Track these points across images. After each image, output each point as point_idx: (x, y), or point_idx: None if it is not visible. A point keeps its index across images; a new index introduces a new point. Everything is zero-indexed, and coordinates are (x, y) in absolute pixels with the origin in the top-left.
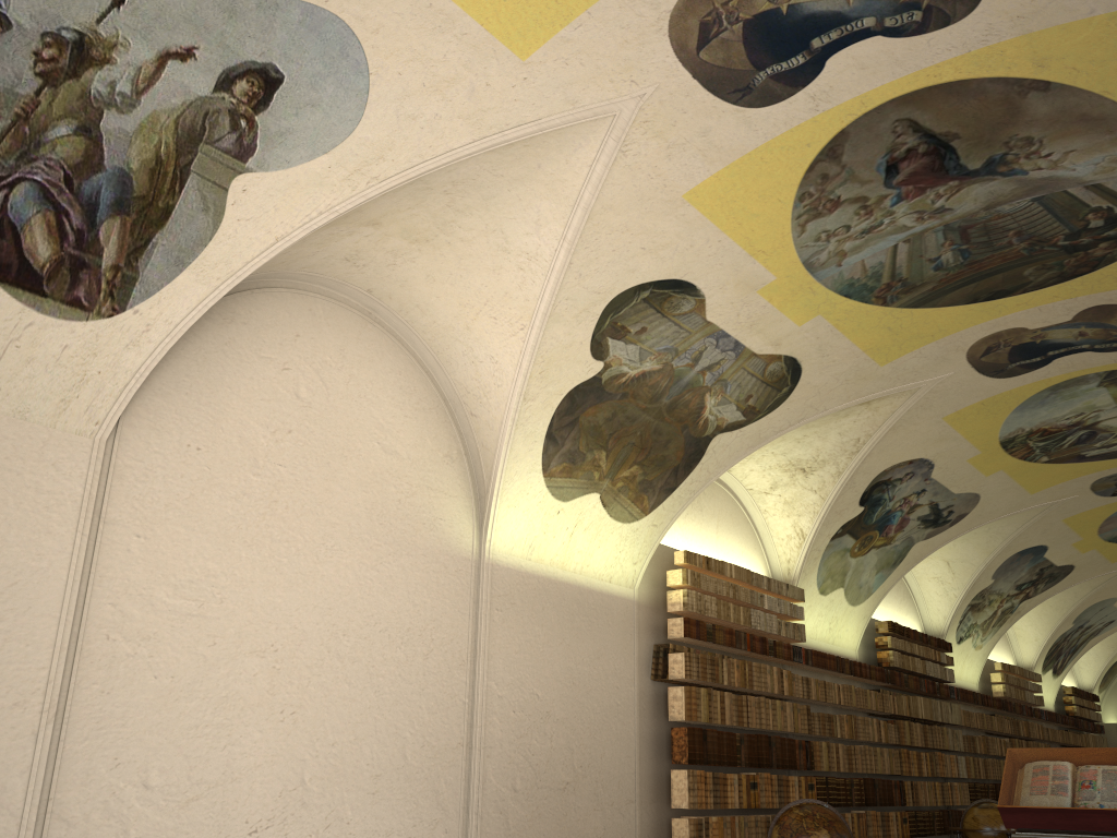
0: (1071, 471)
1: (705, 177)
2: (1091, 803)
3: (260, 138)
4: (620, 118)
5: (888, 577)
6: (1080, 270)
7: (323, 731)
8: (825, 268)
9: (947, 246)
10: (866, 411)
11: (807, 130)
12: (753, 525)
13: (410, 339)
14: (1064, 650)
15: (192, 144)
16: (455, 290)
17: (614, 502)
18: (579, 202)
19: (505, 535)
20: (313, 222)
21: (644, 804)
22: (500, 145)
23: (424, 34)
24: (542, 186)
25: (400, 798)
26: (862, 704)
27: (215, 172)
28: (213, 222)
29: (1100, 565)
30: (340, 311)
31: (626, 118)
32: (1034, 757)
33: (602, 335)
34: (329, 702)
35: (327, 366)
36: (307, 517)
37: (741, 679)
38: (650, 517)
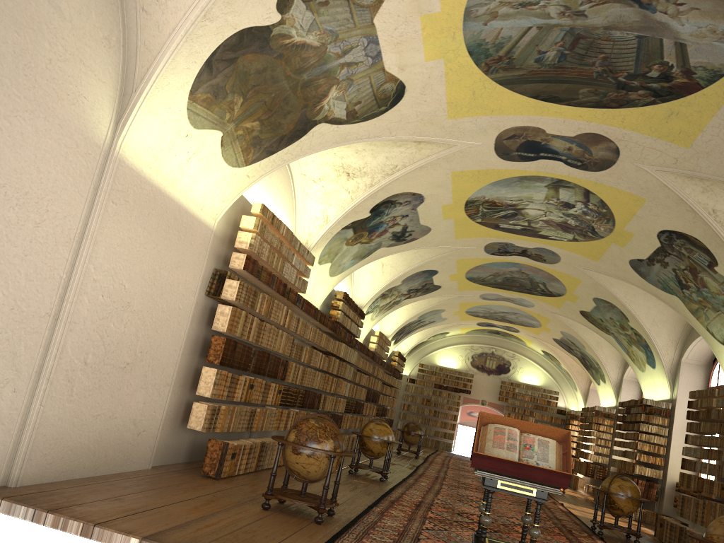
0: (485, 233)
1: None
2: (536, 462)
3: None
4: None
5: (356, 264)
6: (611, 104)
7: None
8: (475, 22)
9: (558, 46)
10: (413, 148)
11: None
12: (295, 201)
13: None
14: (405, 331)
15: None
16: None
17: (230, 146)
18: None
19: (138, 137)
20: None
21: (174, 388)
22: None
23: None
24: None
25: None
26: (318, 342)
27: None
28: None
29: (452, 290)
30: None
31: None
32: (498, 422)
33: None
34: None
35: None
36: None
37: (266, 310)
38: (248, 169)
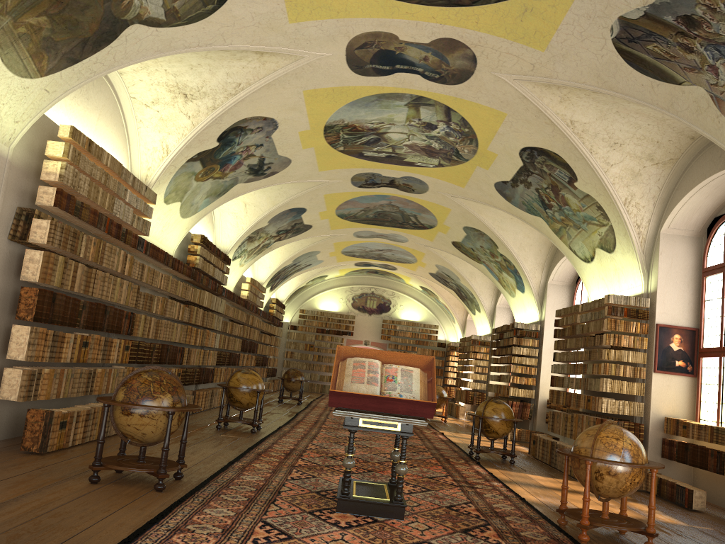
0: (349, 163)
1: None
2: (398, 394)
3: None
4: None
5: (211, 203)
6: (464, 1)
7: None
8: None
9: None
10: (256, 62)
11: None
12: (126, 130)
13: None
14: (280, 277)
15: None
16: None
17: (11, 48)
18: None
19: None
20: None
21: None
22: None
23: None
24: None
25: None
26: (174, 291)
27: None
28: None
29: (324, 230)
30: None
31: None
32: (357, 355)
33: None
34: None
35: None
36: None
37: (95, 255)
38: (45, 81)
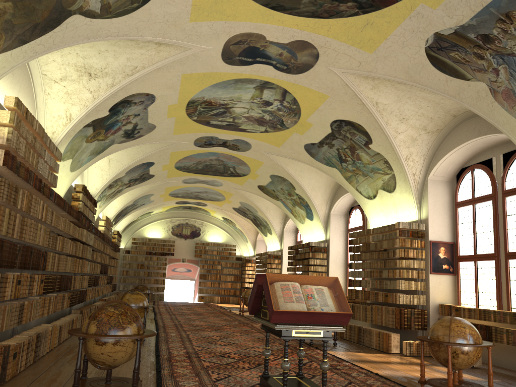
0: (197, 129)
1: None
2: (323, 309)
3: None
4: None
5: (92, 160)
6: (324, 14)
7: None
8: None
9: None
10: (153, 51)
11: None
12: (36, 101)
13: None
14: (122, 214)
15: None
16: None
17: None
18: None
19: None
20: None
21: None
22: None
23: None
24: None
25: None
26: (68, 231)
27: None
28: None
29: (162, 178)
30: None
31: None
32: (283, 280)
33: None
34: None
35: None
36: None
37: (27, 206)
38: None
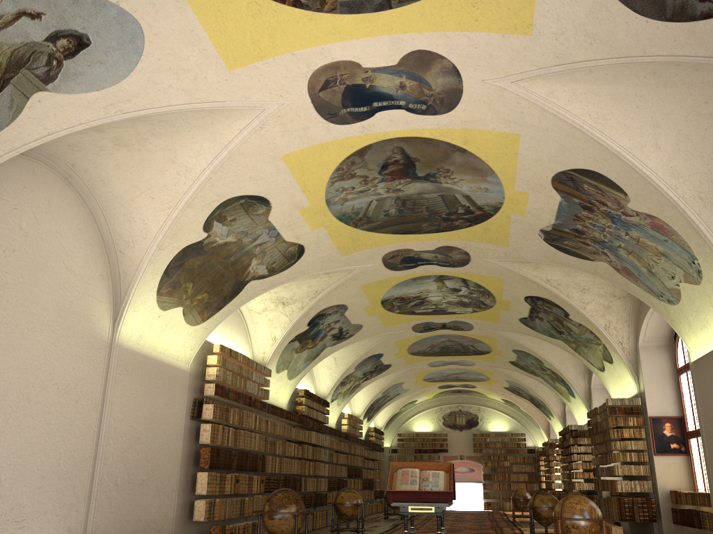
0: (407, 319)
1: (296, 149)
2: (428, 488)
3: (61, 73)
4: (266, 111)
5: (309, 365)
6: (446, 229)
7: (15, 448)
8: (335, 205)
9: (394, 206)
10: (325, 277)
11: (354, 140)
12: (247, 330)
13: (89, 199)
14: (374, 408)
15: (17, 67)
16: (131, 177)
17: (189, 313)
18: (227, 147)
19: (128, 328)
20: (75, 127)
21: (179, 492)
22: (198, 109)
23: (182, 43)
24: (209, 133)
25: (54, 490)
26: (289, 435)
27: (25, 87)
28: (12, 115)
29: (402, 365)
30: (51, 174)
31: (270, 112)
32: (403, 466)
33: (212, 219)
34: (20, 429)
35: (40, 209)
36: (18, 308)
37: (238, 420)
38: (205, 323)
